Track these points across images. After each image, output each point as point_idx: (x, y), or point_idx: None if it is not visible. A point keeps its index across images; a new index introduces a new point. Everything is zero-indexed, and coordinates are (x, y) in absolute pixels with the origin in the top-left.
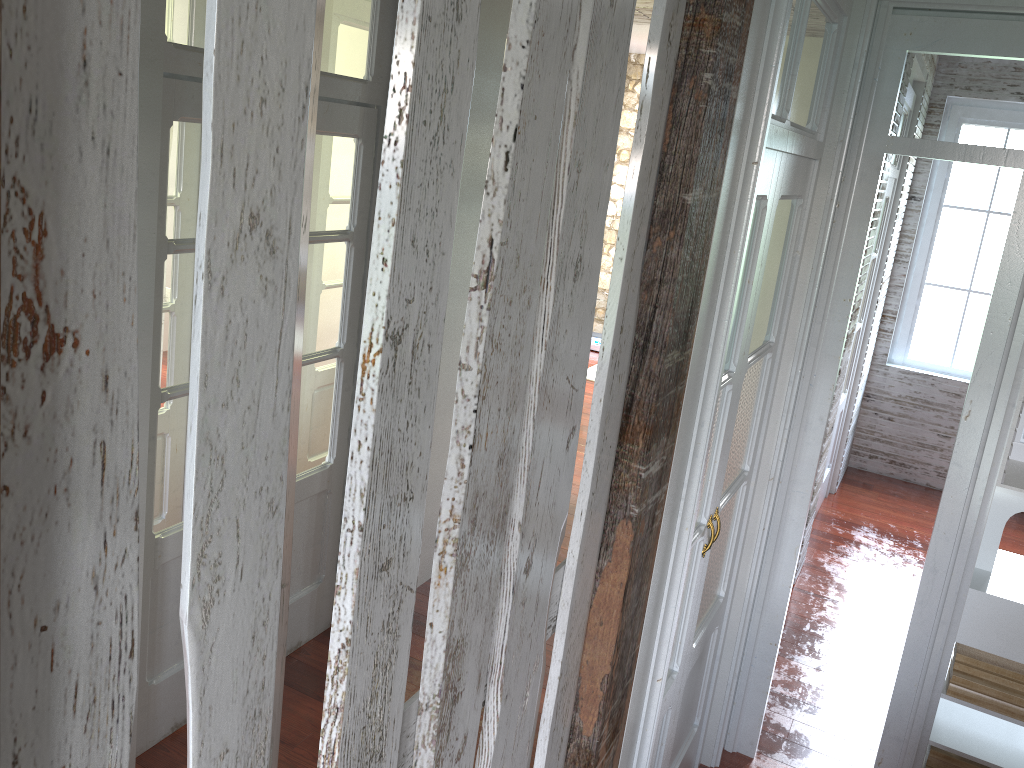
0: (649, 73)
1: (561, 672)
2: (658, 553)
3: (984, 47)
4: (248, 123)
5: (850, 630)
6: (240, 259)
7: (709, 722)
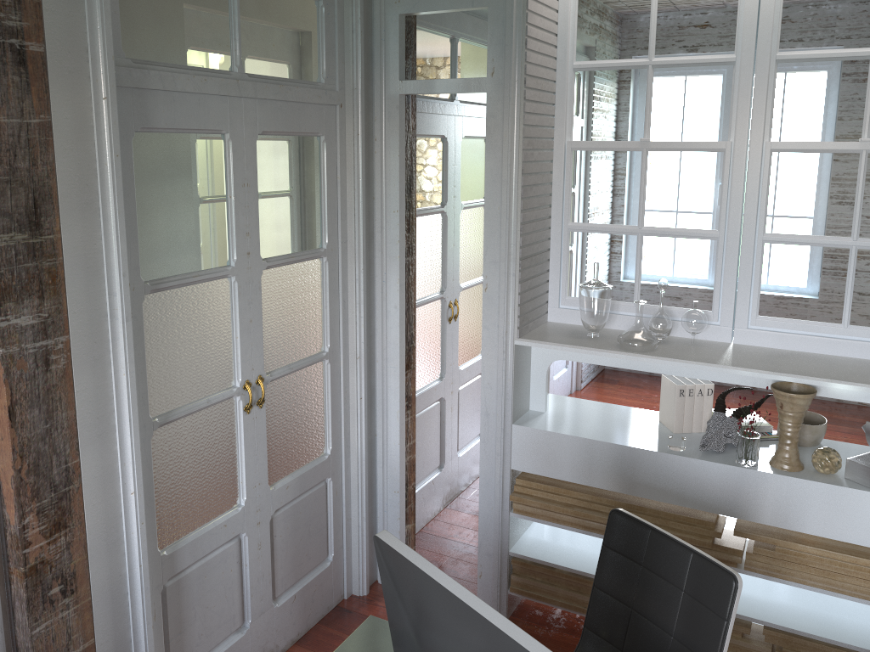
0: None
1: None
2: (79, 390)
3: (445, 4)
4: None
5: None
6: None
7: (352, 559)
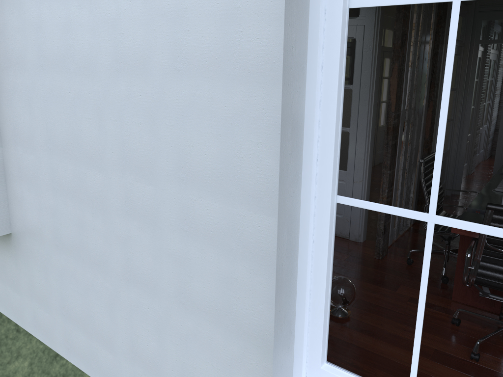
0: (432, 34)
1: (423, 122)
2: (436, 111)
3: (499, 18)
4: (409, 42)
5: (488, 180)
6: (408, 52)
7: (447, 184)
